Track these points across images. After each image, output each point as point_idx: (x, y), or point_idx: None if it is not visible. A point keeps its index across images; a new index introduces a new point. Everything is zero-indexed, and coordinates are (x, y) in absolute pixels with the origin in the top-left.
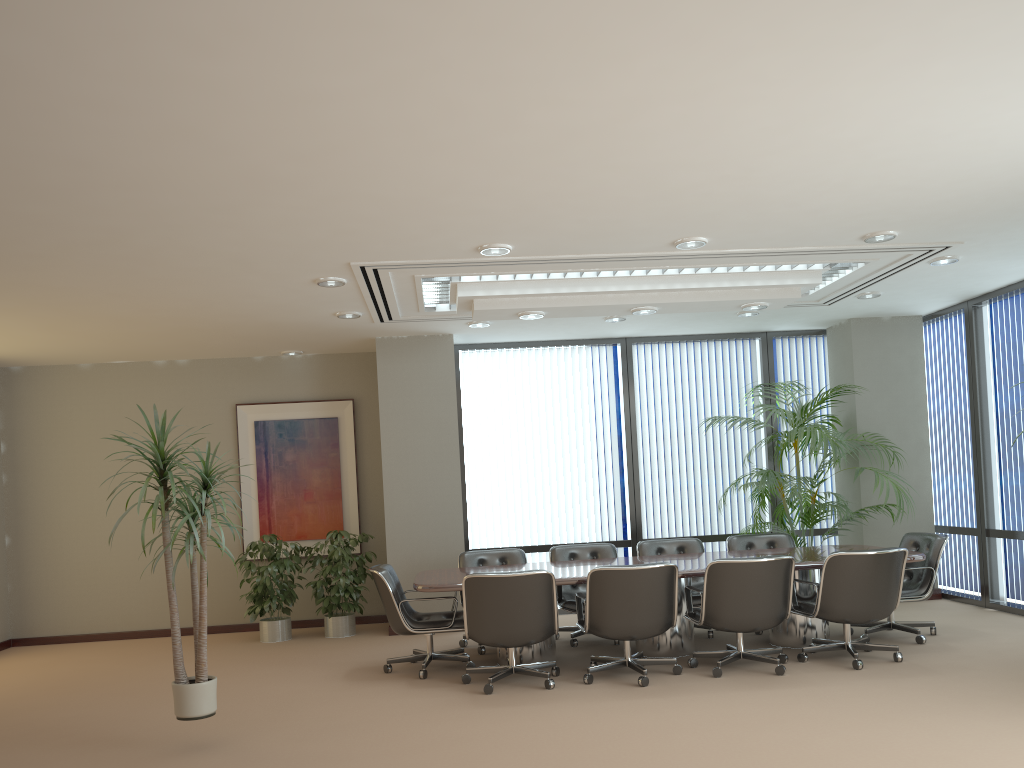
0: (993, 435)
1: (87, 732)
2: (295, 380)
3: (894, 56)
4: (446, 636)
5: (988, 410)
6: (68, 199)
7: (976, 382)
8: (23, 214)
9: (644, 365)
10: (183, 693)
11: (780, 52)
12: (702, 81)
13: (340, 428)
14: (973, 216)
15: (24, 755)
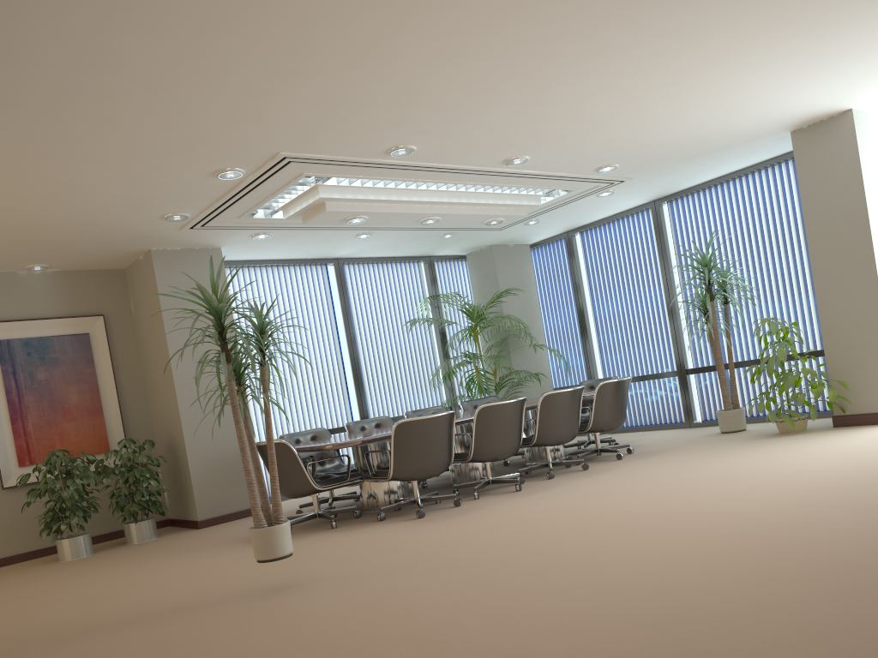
0: (591, 320)
1: (109, 620)
2: (37, 297)
3: (792, 30)
4: None
5: (587, 304)
6: (182, 37)
7: (579, 285)
8: (104, 47)
9: (350, 281)
10: (274, 534)
11: (763, 13)
12: (710, 25)
13: (92, 344)
14: (663, 157)
15: (96, 642)
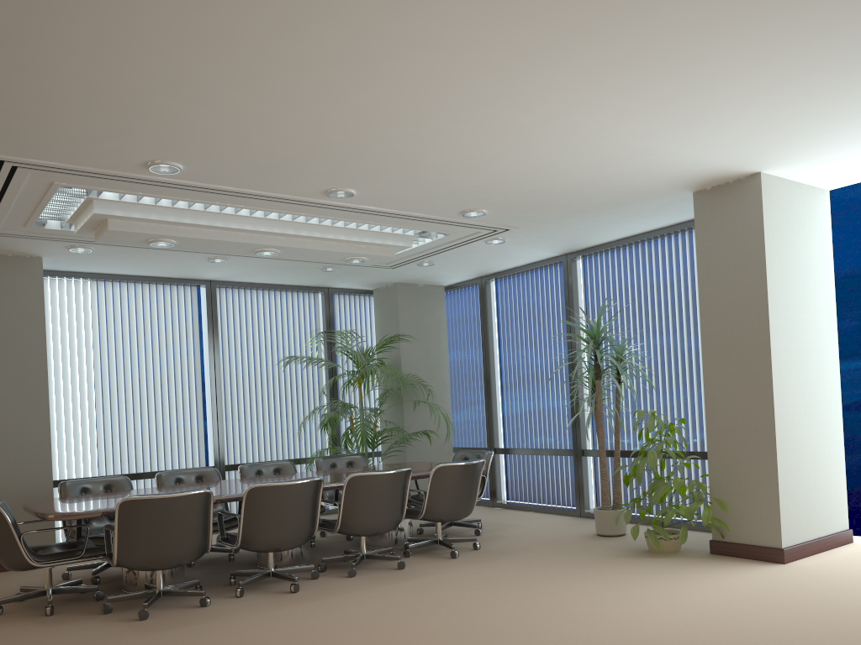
0: (498, 378)
1: None
2: None
3: (609, 58)
4: (35, 572)
5: (495, 359)
6: None
7: (488, 338)
8: None
9: (226, 307)
10: None
11: (548, 28)
12: (476, 37)
13: None
14: (541, 207)
15: None
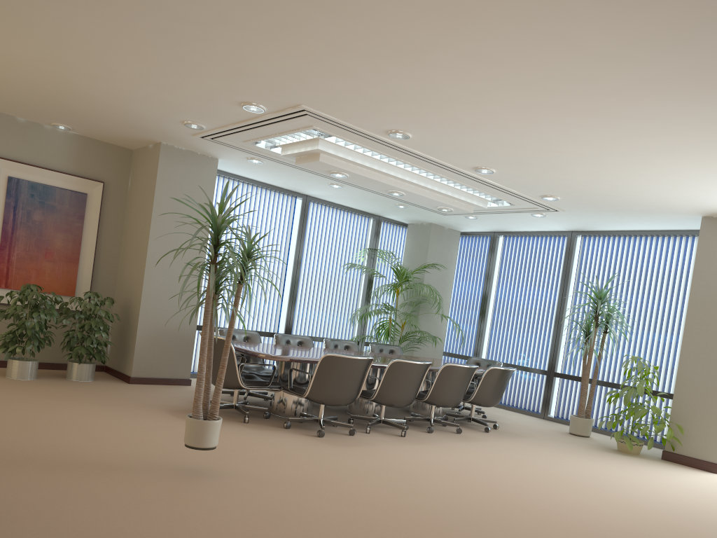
0: (491, 308)
1: (43, 457)
2: (53, 150)
3: None
4: (182, 389)
5: (492, 294)
6: None
7: (490, 278)
8: None
9: (311, 217)
10: (207, 428)
11: None
12: (689, 122)
13: (87, 203)
14: (597, 203)
15: (30, 478)
